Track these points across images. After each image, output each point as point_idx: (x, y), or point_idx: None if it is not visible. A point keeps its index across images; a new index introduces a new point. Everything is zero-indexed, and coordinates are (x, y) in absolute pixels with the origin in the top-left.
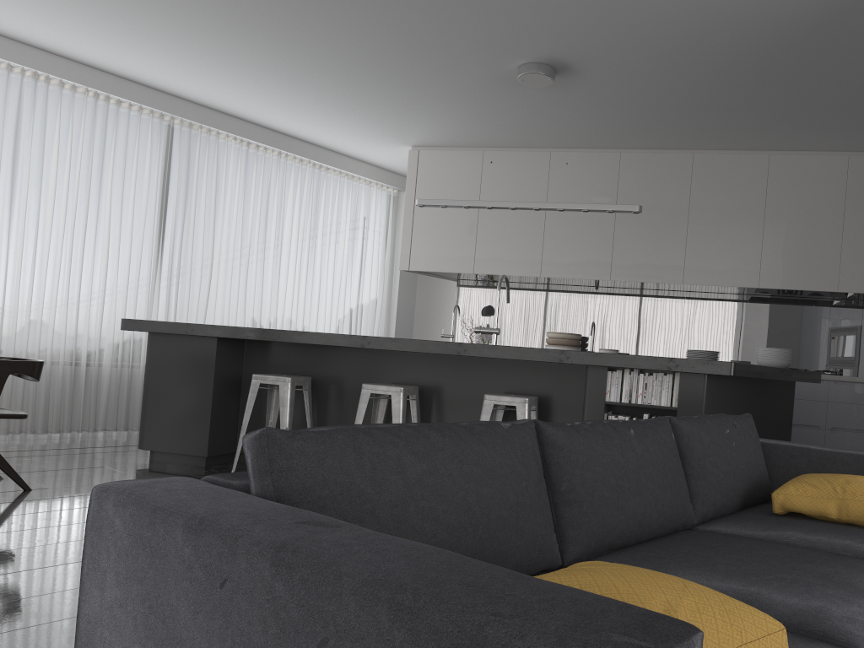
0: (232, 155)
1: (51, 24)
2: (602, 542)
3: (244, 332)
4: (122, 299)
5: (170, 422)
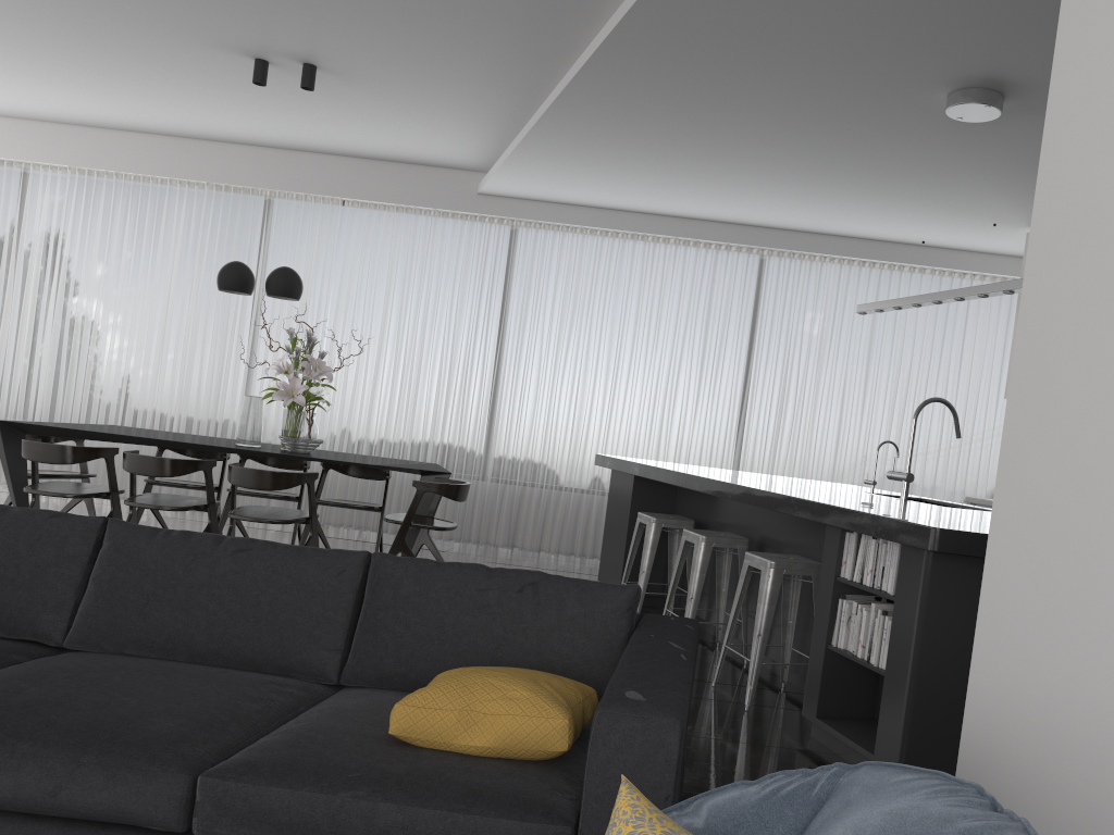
0: (826, 278)
1: (611, 191)
2: (106, 638)
3: (634, 467)
4: (697, 439)
5: (609, 556)
